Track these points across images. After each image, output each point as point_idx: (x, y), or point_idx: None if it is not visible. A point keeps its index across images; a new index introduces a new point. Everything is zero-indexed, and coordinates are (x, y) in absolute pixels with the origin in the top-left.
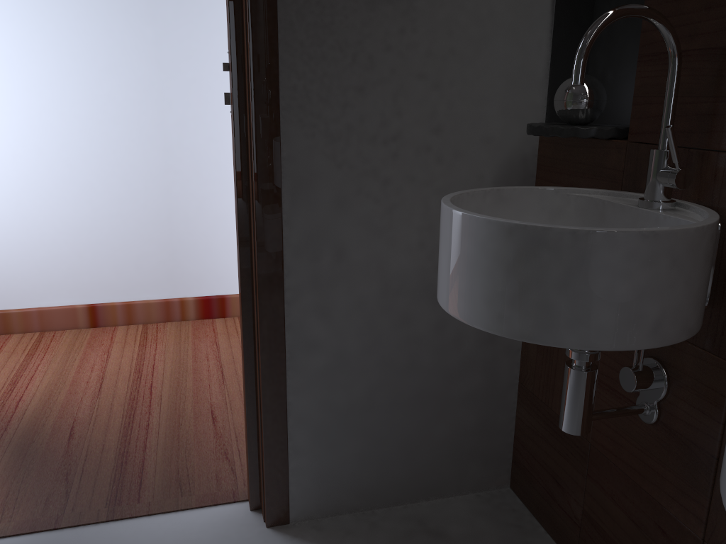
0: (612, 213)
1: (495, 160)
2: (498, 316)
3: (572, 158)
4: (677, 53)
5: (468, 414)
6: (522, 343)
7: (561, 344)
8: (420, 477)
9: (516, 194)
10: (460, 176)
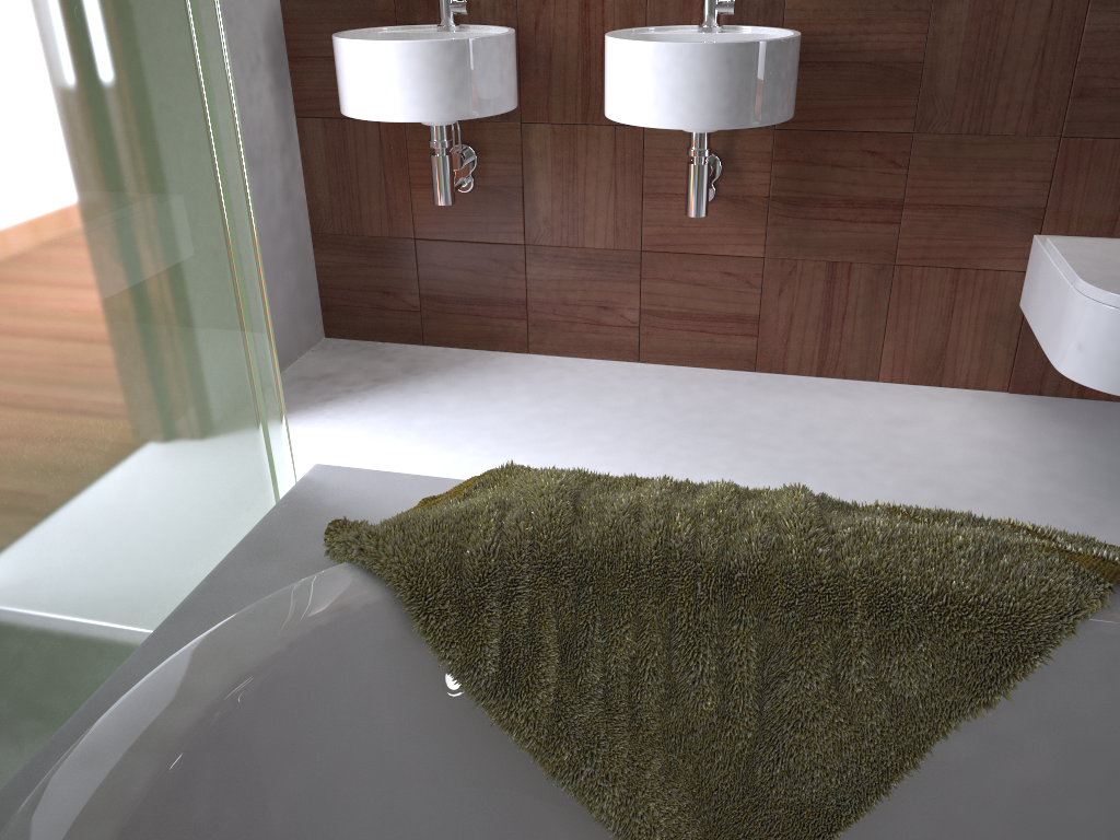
0: None
1: (260, 18)
2: (448, 108)
3: (332, 7)
4: None
5: (291, 274)
6: (307, 194)
7: (486, 114)
8: (277, 347)
9: (349, 37)
10: (244, 36)
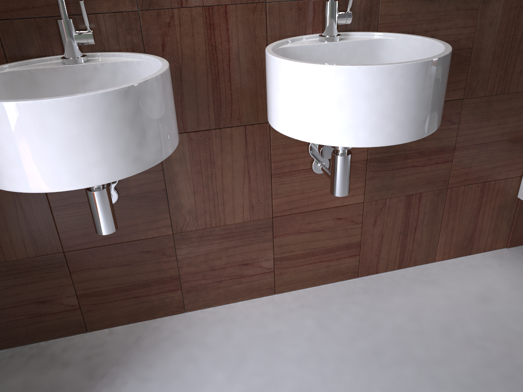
0: (45, 77)
1: None
2: (133, 160)
3: None
4: None
5: None
6: None
7: (167, 154)
8: None
9: None
10: None
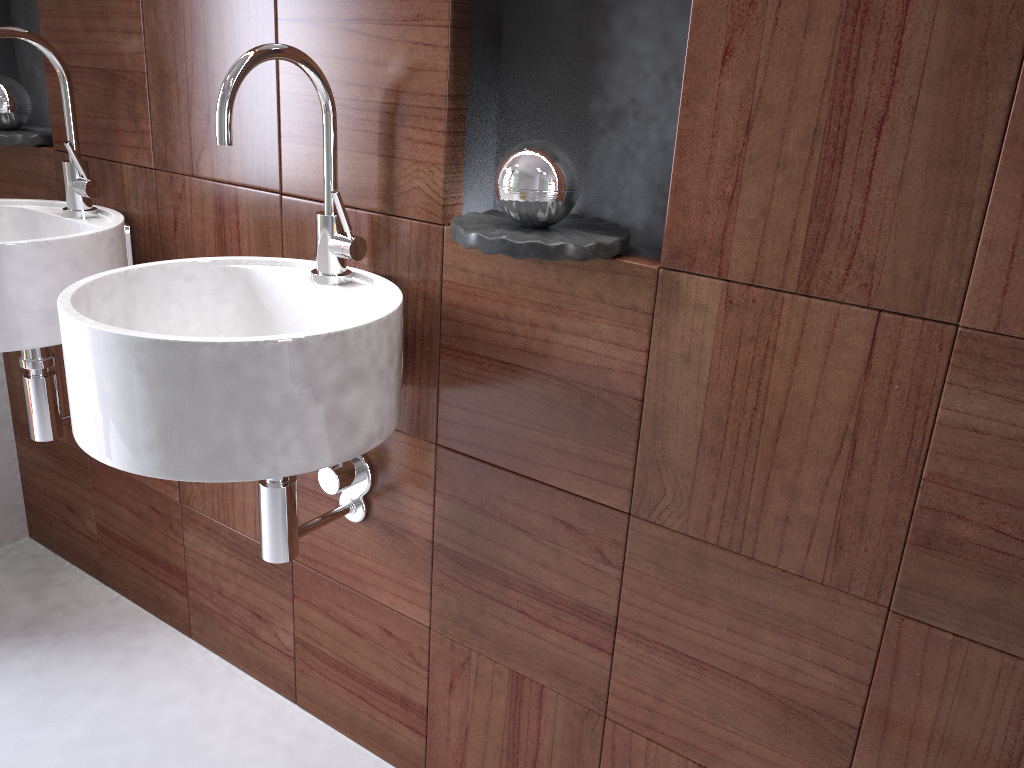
0: (44, 223)
1: None
2: None
3: (10, 164)
4: (64, 73)
5: None
6: (7, 373)
7: None
8: None
9: None
10: None
